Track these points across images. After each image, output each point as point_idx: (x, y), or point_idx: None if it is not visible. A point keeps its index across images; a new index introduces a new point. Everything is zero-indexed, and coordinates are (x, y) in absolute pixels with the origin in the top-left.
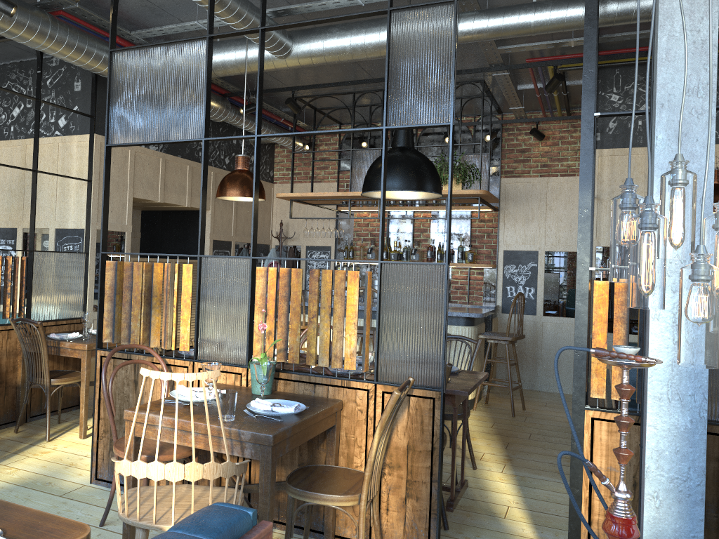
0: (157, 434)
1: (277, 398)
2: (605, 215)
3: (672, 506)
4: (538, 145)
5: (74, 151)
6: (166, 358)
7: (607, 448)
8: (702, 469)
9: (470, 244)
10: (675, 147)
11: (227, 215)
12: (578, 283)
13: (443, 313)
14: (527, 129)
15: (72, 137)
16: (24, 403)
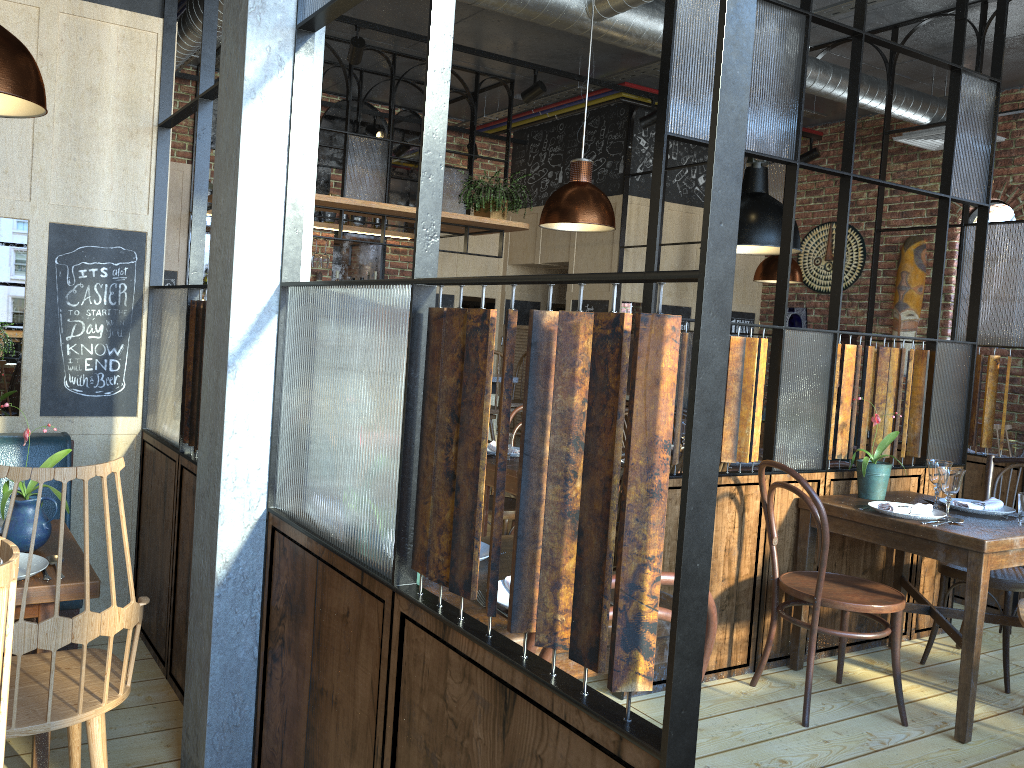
0: (1009, 560)
1: (923, 499)
2: (630, 267)
3: None
4: (459, 163)
5: (112, 47)
6: (738, 475)
7: None
8: None
9: None
10: None
11: None
12: None
13: (967, 390)
14: (450, 140)
15: (107, 12)
16: None
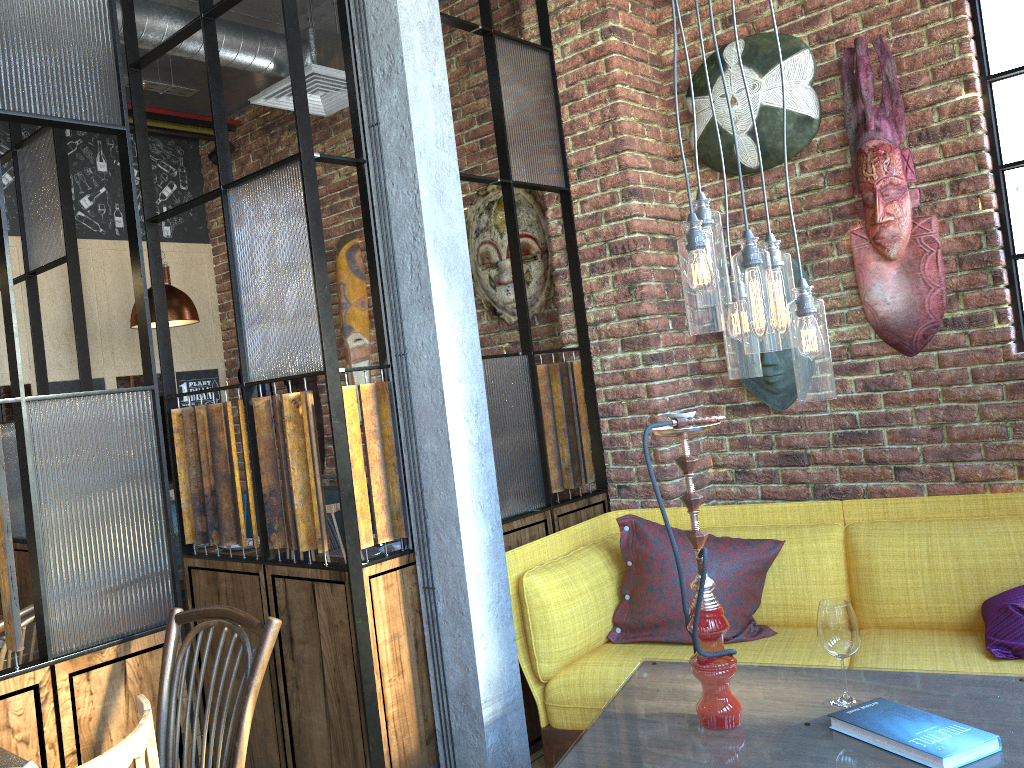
0: None
1: None
2: None
3: (494, 638)
4: None
5: None
6: None
7: (387, 610)
8: (506, 581)
9: None
10: (437, 206)
11: None
12: (332, 392)
13: (159, 479)
14: None
15: None
16: None
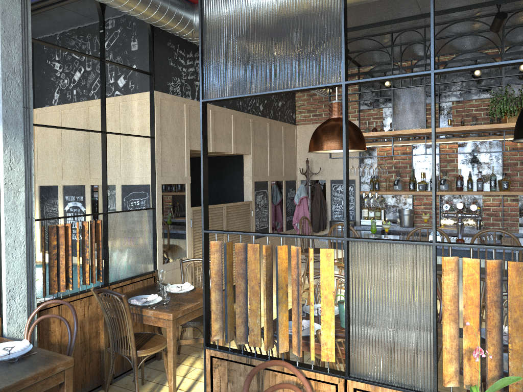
0: None
1: None
2: None
3: None
4: None
5: (135, 109)
6: (302, 369)
7: None
8: None
9: (502, 172)
10: None
11: (263, 158)
12: None
13: None
14: None
15: (132, 96)
16: (110, 373)
